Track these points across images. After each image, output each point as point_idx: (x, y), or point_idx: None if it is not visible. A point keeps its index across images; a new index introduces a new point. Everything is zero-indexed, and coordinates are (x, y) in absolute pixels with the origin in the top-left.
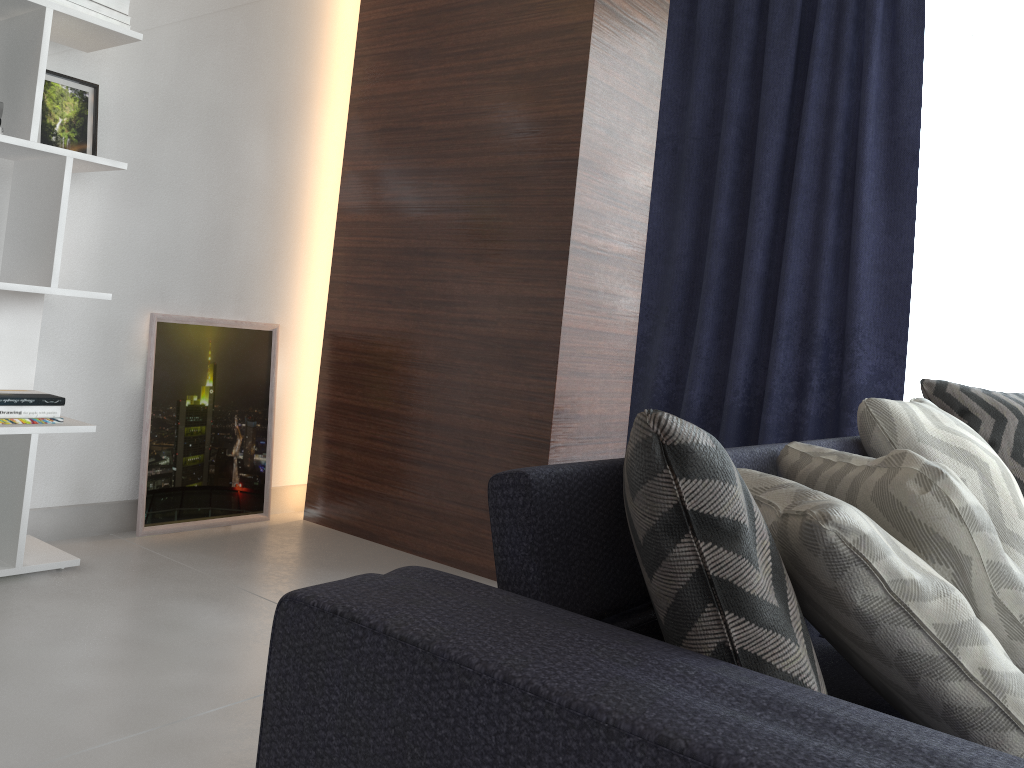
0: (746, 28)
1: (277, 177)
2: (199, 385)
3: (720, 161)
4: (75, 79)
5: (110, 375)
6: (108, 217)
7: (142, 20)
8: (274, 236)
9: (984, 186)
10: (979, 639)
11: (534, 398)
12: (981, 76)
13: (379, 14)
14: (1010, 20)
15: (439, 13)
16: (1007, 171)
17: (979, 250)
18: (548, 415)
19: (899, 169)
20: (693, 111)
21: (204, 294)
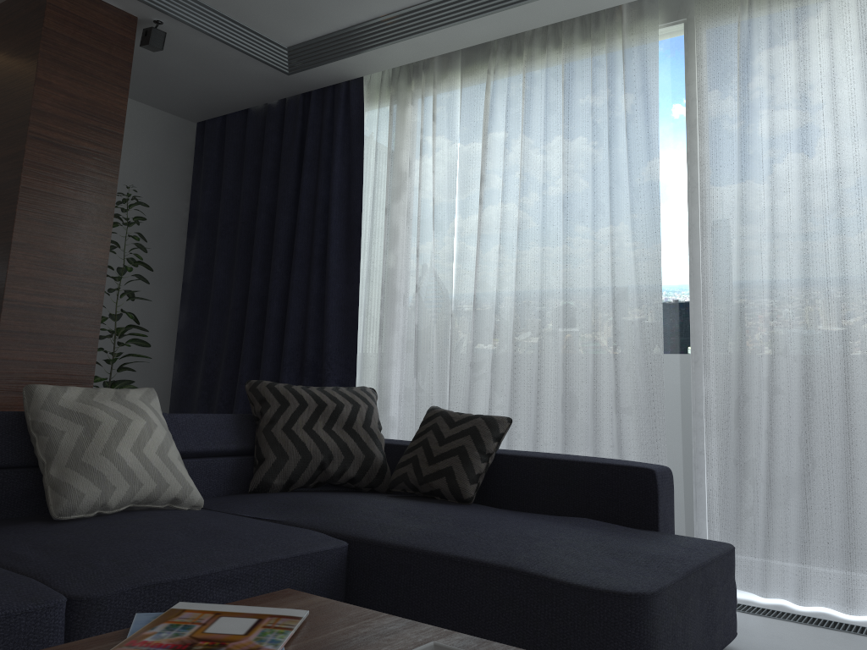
0: (271, 143)
1: None
2: None
3: (255, 238)
4: None
5: None
6: None
7: None
8: None
9: (403, 245)
10: None
11: None
12: (396, 170)
13: None
14: (410, 131)
15: None
16: (411, 234)
17: (401, 291)
18: None
19: (352, 237)
20: (242, 203)
21: None
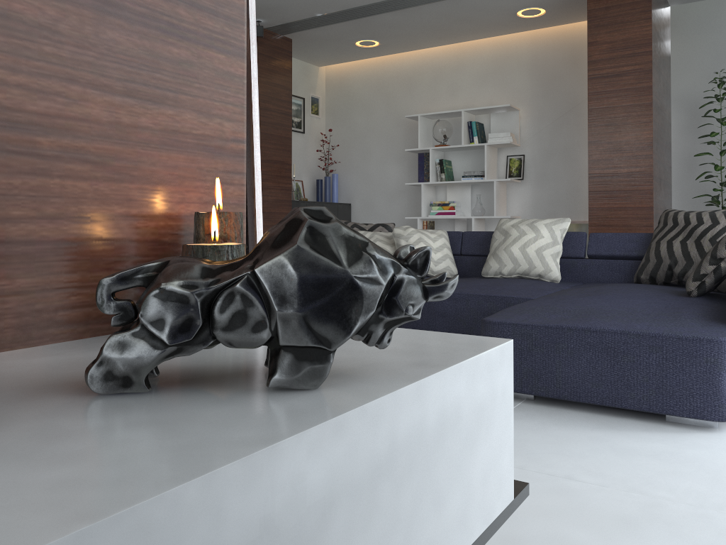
0: None
1: None
2: None
3: None
4: (517, 155)
5: None
6: (533, 193)
7: (536, 129)
8: None
9: None
10: None
11: None
12: None
13: None
14: None
15: None
16: None
17: None
18: None
19: None
20: None
21: (570, 212)
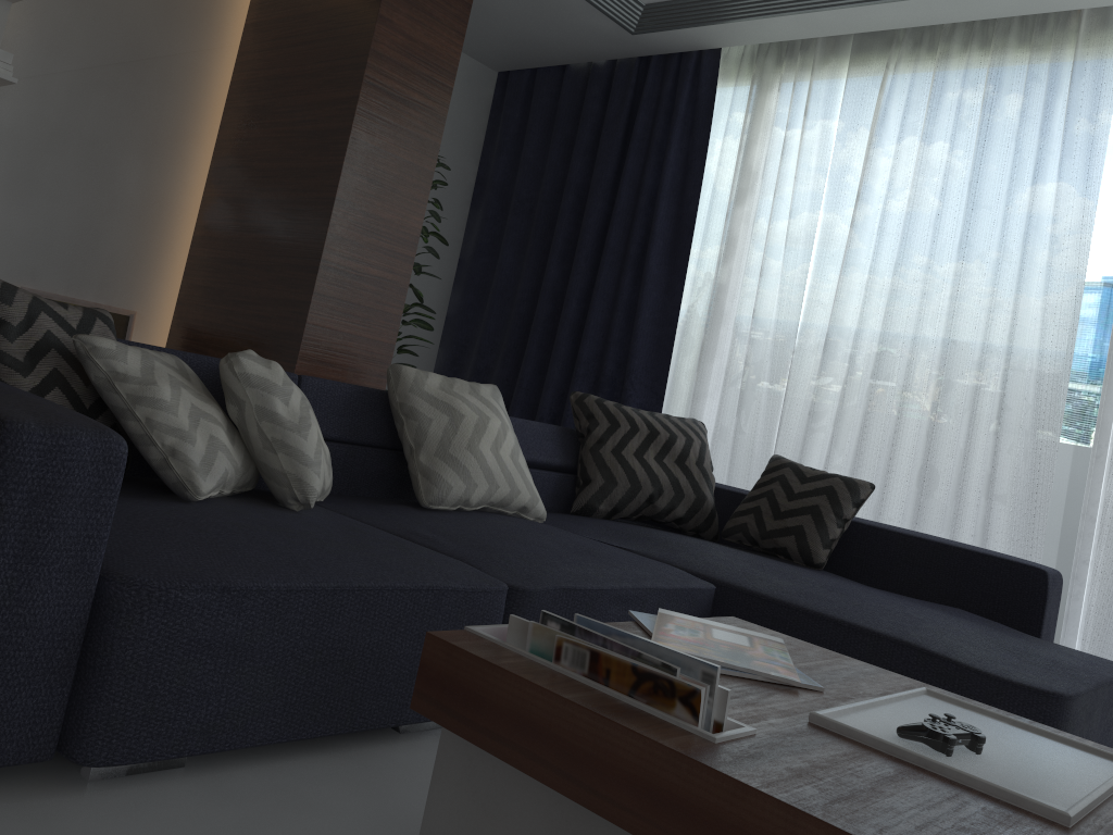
0: (591, 112)
1: (148, 196)
2: None
3: (557, 222)
4: None
5: None
6: None
7: (39, 68)
8: (140, 242)
9: (741, 260)
10: (155, 407)
11: None
12: (747, 168)
13: (243, 76)
14: (771, 124)
15: (277, 80)
16: (754, 248)
17: (731, 313)
18: None
19: (680, 240)
20: (545, 178)
21: (70, 279)
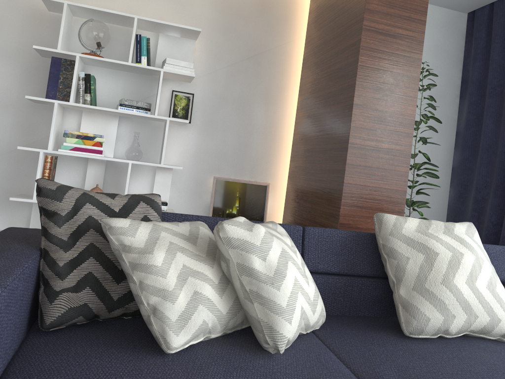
0: None
1: (269, 122)
2: (232, 205)
3: None
4: (185, 92)
5: (197, 198)
6: (197, 140)
7: (211, 68)
8: (268, 146)
9: None
10: (147, 271)
11: (334, 216)
12: None
13: (308, 49)
14: None
15: (322, 45)
16: None
17: None
18: (337, 225)
19: None
20: None
21: (236, 169)
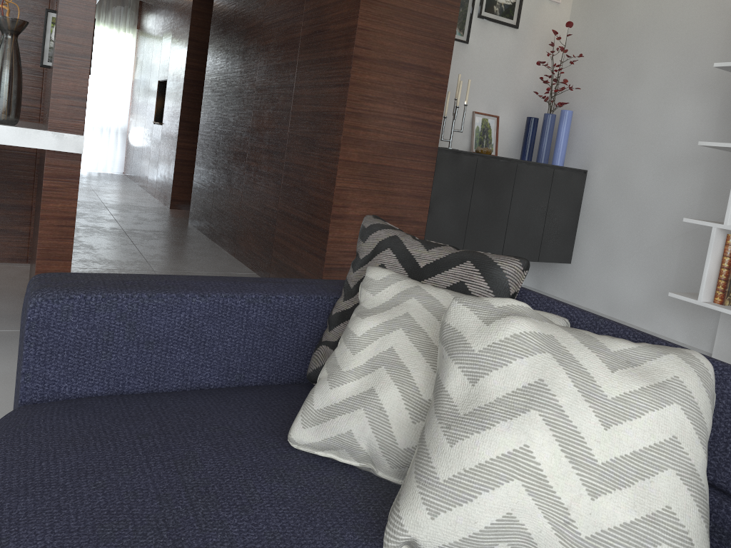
0: None
1: None
2: None
3: None
4: None
5: None
6: None
7: None
8: None
9: None
10: (344, 338)
11: None
12: None
13: None
14: None
15: None
16: None
17: None
18: None
19: None
20: None
21: None
